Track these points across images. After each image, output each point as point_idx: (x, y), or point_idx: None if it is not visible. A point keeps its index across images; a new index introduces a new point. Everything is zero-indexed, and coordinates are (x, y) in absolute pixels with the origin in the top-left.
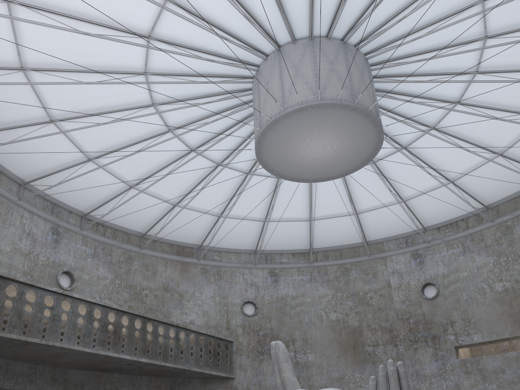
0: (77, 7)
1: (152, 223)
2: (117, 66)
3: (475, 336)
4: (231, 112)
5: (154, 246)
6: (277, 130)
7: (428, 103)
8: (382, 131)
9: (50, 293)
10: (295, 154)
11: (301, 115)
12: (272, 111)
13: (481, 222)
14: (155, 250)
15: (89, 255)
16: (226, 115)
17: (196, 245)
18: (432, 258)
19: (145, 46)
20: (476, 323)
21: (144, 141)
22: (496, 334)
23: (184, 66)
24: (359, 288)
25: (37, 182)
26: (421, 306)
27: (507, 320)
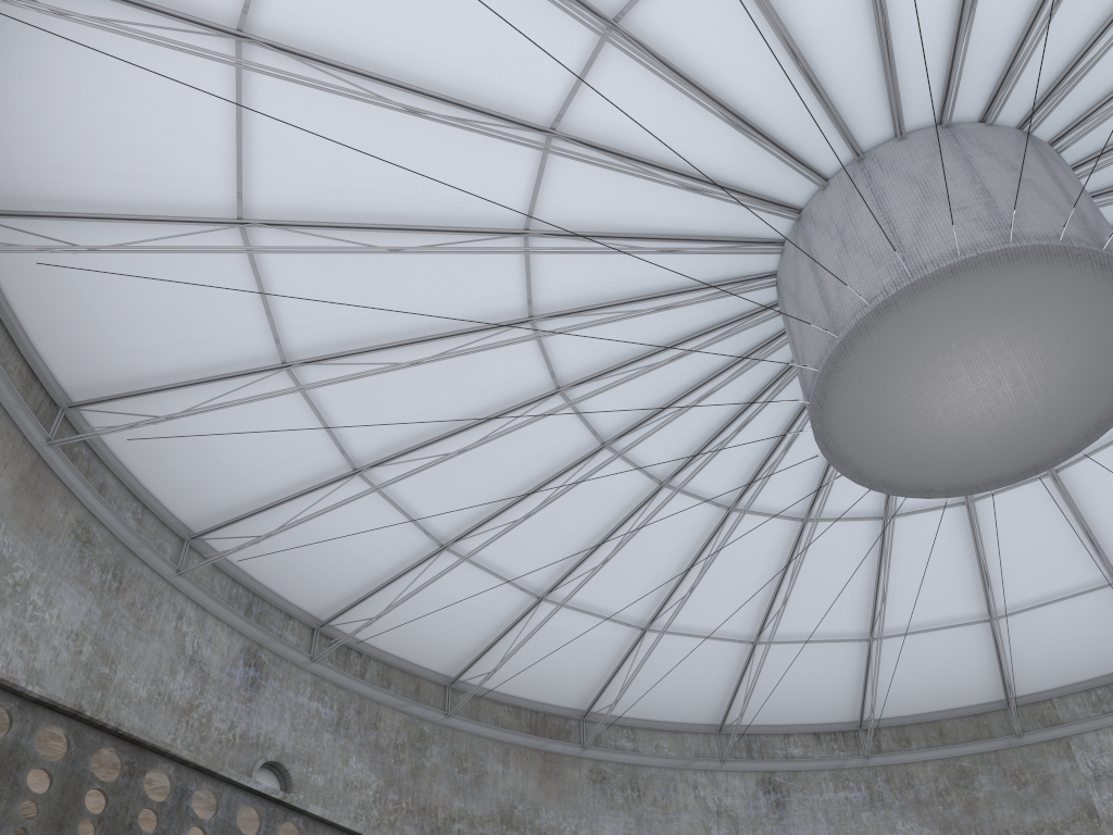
0: (396, 56)
1: (476, 650)
2: (462, 215)
3: None
4: (717, 336)
5: (477, 709)
6: (883, 335)
7: None
8: None
9: (252, 799)
10: (916, 410)
11: (957, 286)
12: (873, 285)
13: None
14: (478, 719)
15: (327, 725)
16: (705, 342)
17: (575, 711)
18: None
19: (536, 160)
20: None
21: (493, 423)
22: None
23: (620, 213)
24: (1008, 821)
25: (222, 534)
26: None
27: None
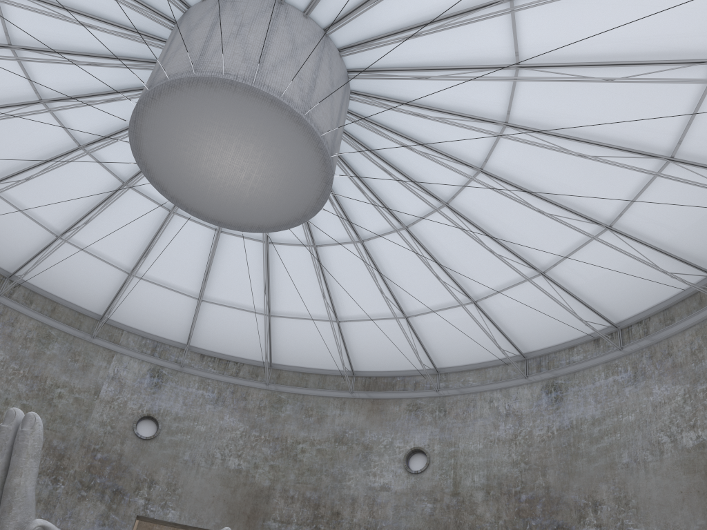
0: None
1: None
2: None
3: (172, 512)
4: (127, 2)
5: None
6: (215, 96)
7: (337, 218)
8: (317, 212)
9: None
10: (195, 146)
11: (267, 110)
12: (233, 68)
13: (254, 378)
14: None
15: None
16: None
17: None
18: (174, 388)
19: None
20: (182, 495)
21: None
22: (198, 520)
23: None
24: (52, 373)
25: None
26: (124, 443)
27: (221, 507)
